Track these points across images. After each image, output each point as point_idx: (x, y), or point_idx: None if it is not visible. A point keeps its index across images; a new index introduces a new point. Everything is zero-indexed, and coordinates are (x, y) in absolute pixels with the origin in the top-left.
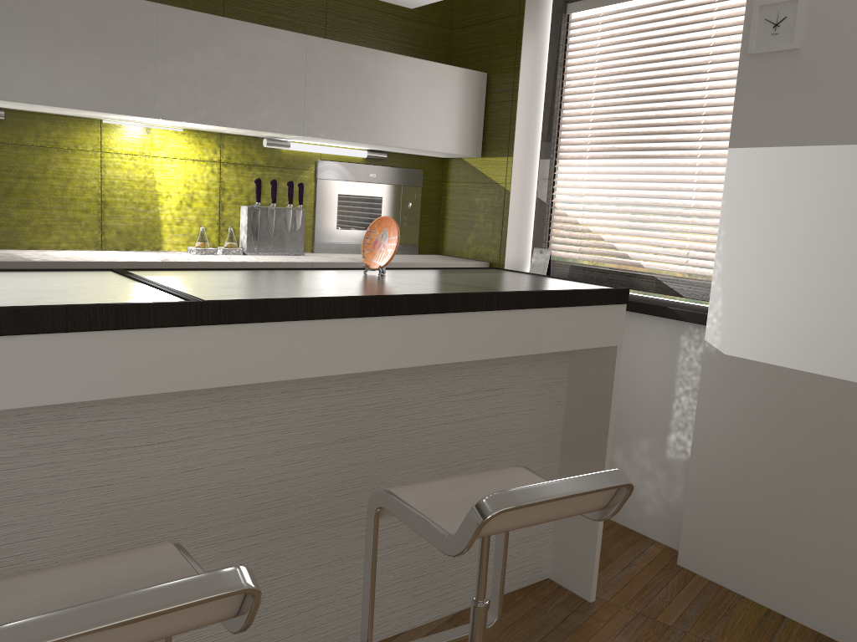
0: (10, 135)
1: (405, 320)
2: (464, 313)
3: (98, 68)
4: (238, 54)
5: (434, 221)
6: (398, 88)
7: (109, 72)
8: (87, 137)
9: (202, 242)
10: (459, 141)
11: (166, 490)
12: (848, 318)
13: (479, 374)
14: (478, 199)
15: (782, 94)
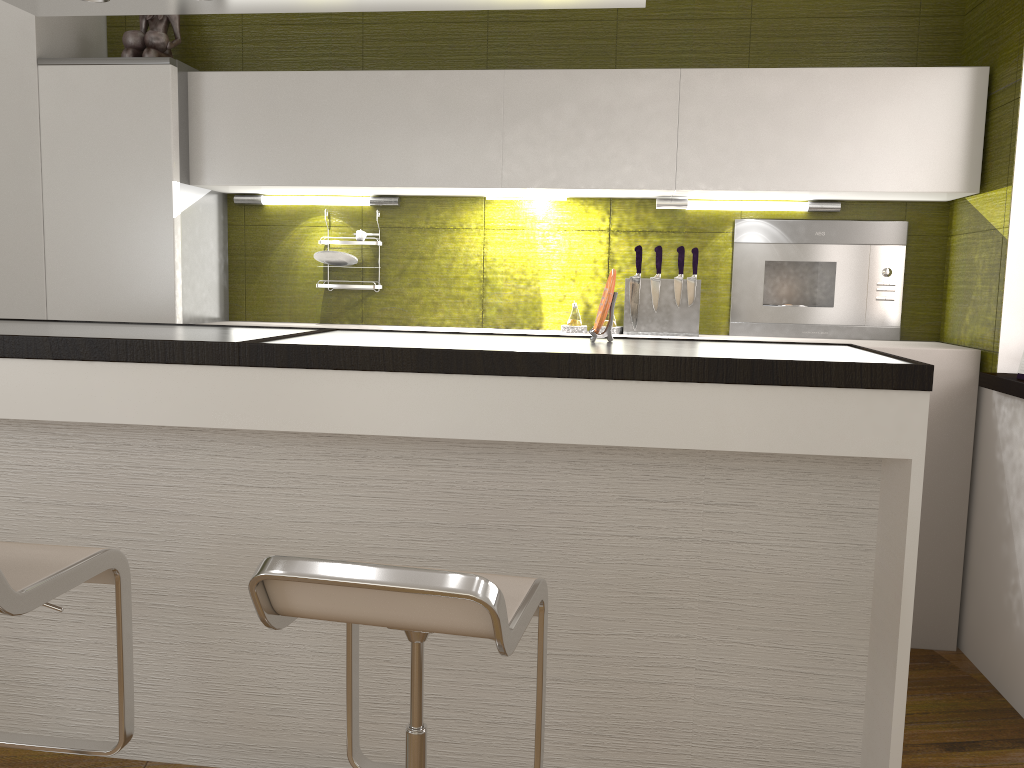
0: (405, 220)
1: (483, 381)
2: (576, 380)
3: (447, 145)
4: (594, 107)
5: (932, 294)
6: (821, 112)
7: (457, 147)
8: (471, 215)
9: (571, 318)
10: (933, 173)
11: (277, 536)
12: None
13: (688, 477)
14: (976, 256)
15: None
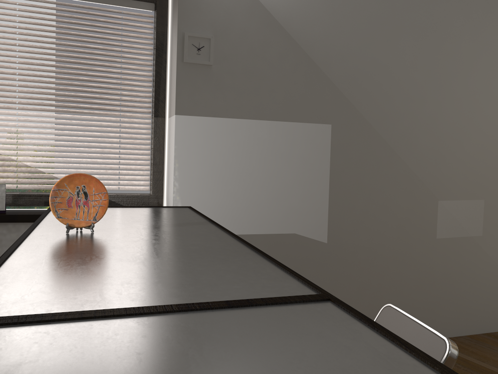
0: None
1: None
2: None
3: None
4: None
5: None
6: None
7: None
8: None
9: None
10: None
11: None
12: (248, 204)
13: None
14: None
15: (204, 88)
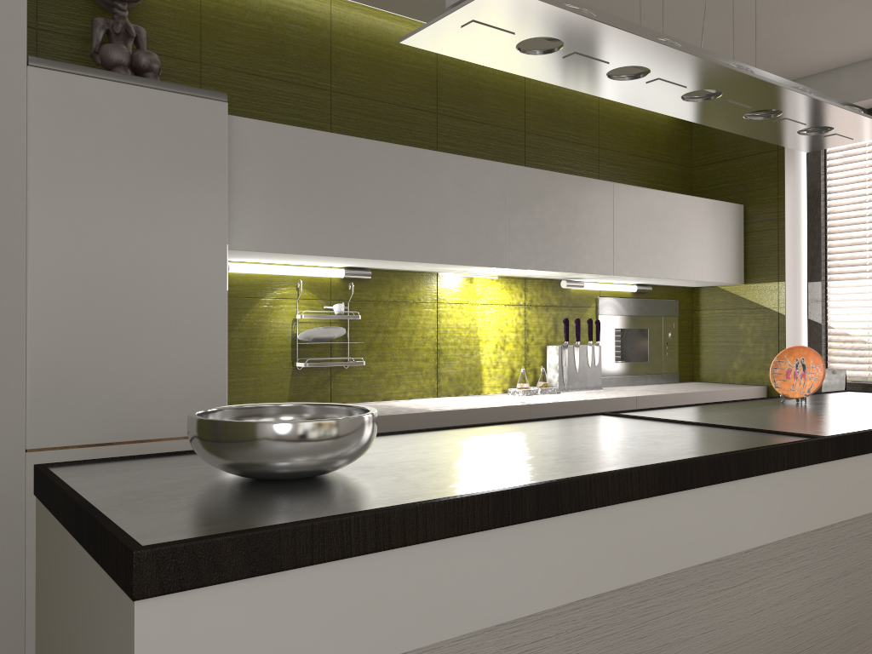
0: (371, 293)
1: None
2: None
3: (468, 226)
4: (565, 204)
5: (688, 349)
6: (680, 224)
7: (475, 228)
8: (427, 290)
9: (524, 383)
10: (726, 270)
11: (743, 634)
12: None
13: None
14: (742, 324)
15: None
